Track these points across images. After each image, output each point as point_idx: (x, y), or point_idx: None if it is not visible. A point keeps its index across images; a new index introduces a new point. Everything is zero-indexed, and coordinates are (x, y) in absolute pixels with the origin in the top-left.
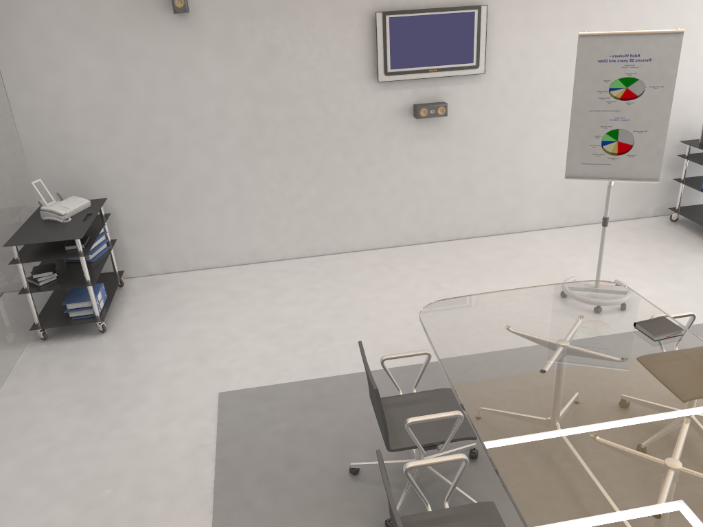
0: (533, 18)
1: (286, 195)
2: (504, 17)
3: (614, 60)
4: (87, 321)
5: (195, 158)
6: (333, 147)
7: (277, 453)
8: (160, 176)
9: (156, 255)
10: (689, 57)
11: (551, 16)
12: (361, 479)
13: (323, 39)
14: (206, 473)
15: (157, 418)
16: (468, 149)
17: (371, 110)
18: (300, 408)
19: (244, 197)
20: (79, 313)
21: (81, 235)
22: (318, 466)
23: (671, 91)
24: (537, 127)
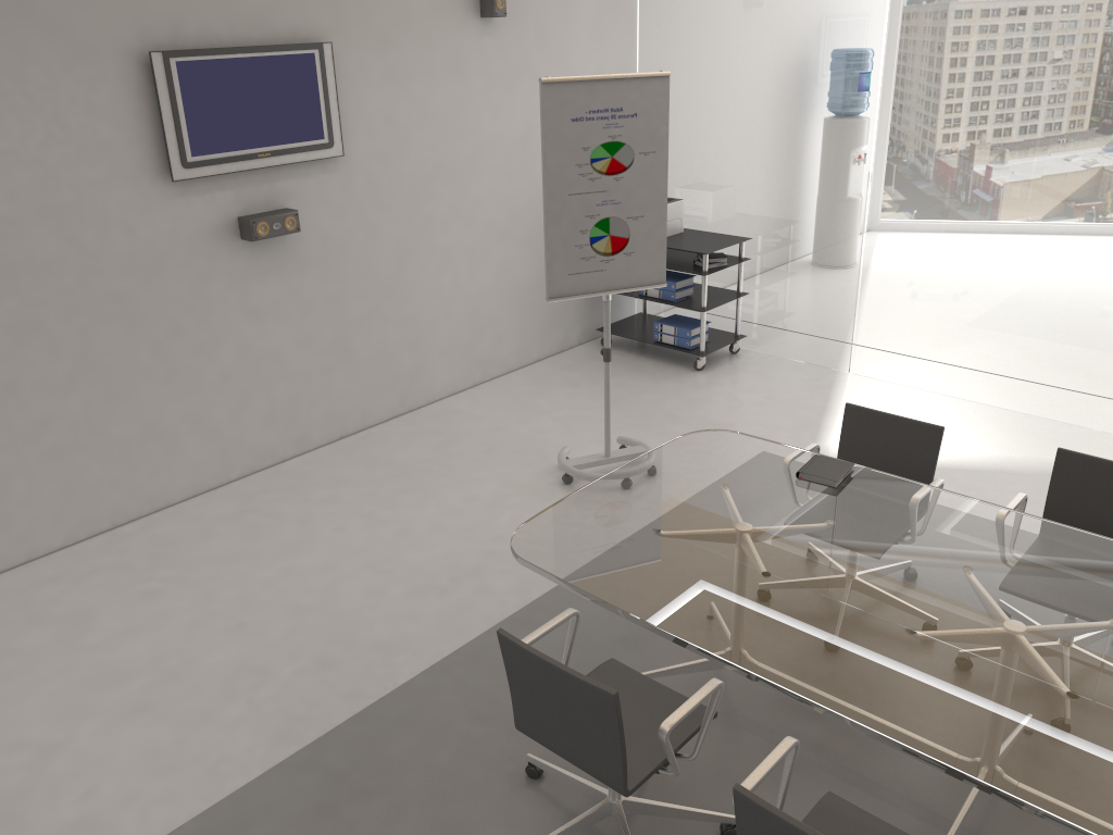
0: (395, 64)
1: (19, 426)
2: (357, 63)
3: (591, 117)
4: None
5: None
6: (103, 315)
7: None
8: None
9: None
10: None
11: (419, 62)
12: None
13: (51, 104)
14: None
15: None
16: (335, 284)
17: (166, 234)
18: (317, 816)
19: None
20: None
21: None
22: None
23: (665, 157)
24: (425, 235)
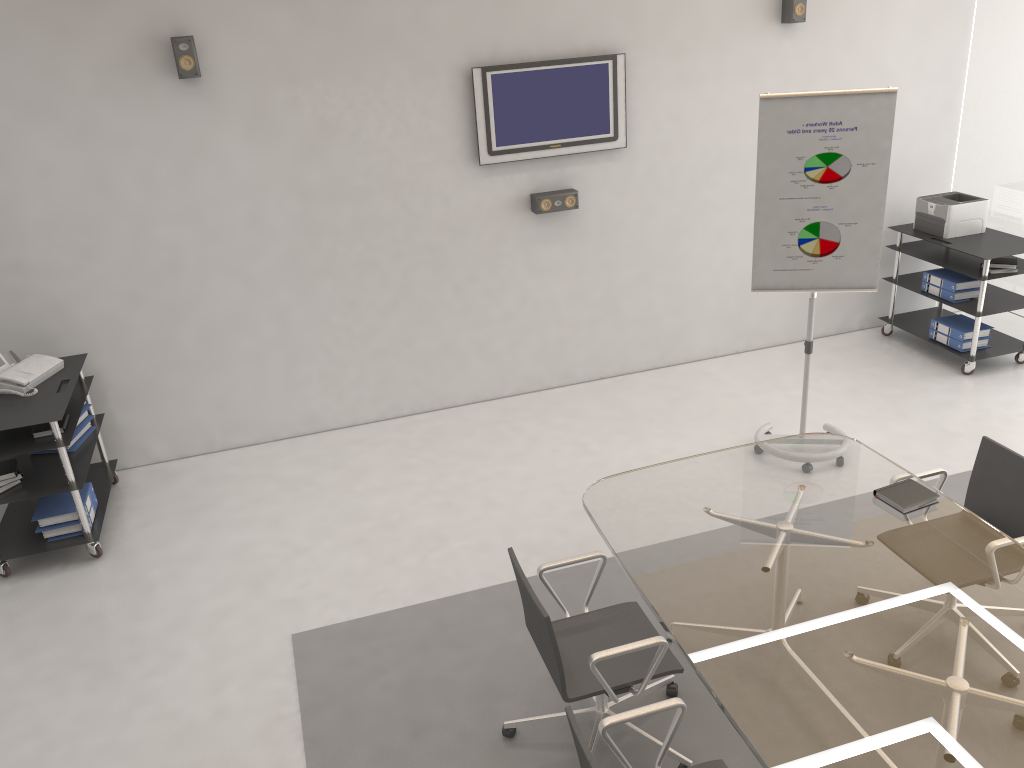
0: (686, 69)
1: (355, 332)
2: (649, 69)
3: (808, 129)
4: (73, 542)
5: (218, 286)
6: (420, 260)
7: (394, 718)
8: (166, 316)
9: (164, 432)
10: None
11: (711, 66)
12: (521, 744)
13: (399, 108)
14: (293, 758)
15: (204, 682)
16: (609, 252)
17: (472, 204)
18: (416, 647)
19: (294, 339)
20: (58, 532)
21: (59, 415)
22: (456, 730)
23: (885, 169)
24: (700, 217)
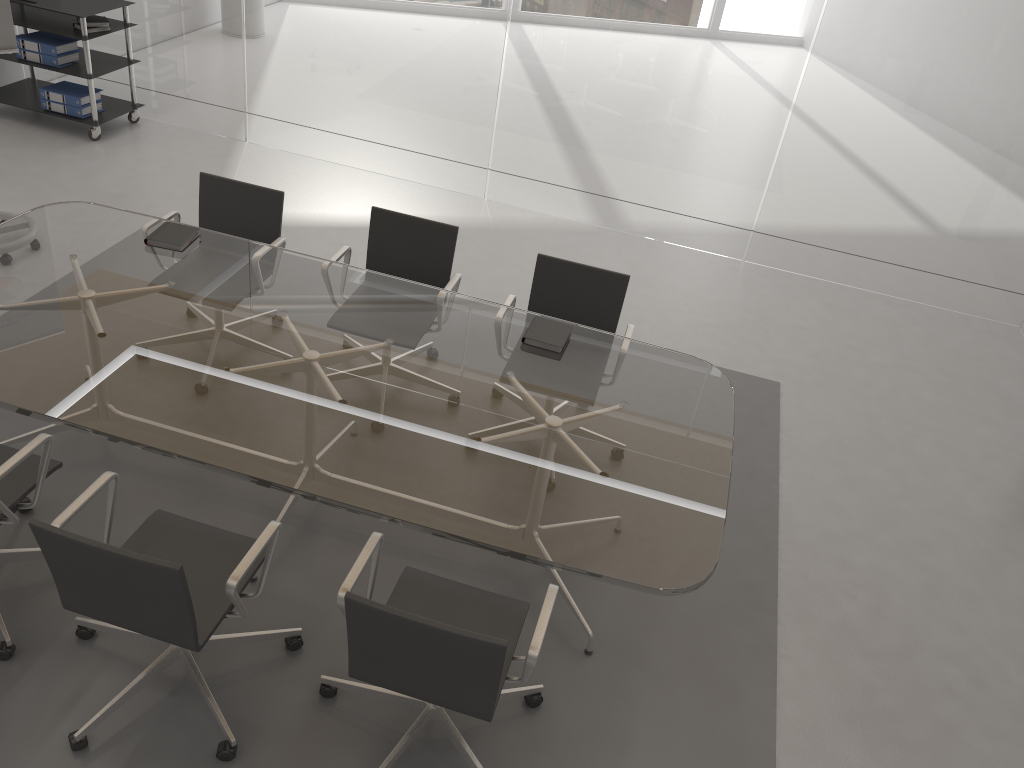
0: None
1: None
2: None
3: None
4: None
5: None
6: None
7: None
8: None
9: None
10: None
11: None
12: None
13: None
14: None
15: None
16: None
17: None
18: None
19: None
20: None
21: None
22: None
23: None
24: None
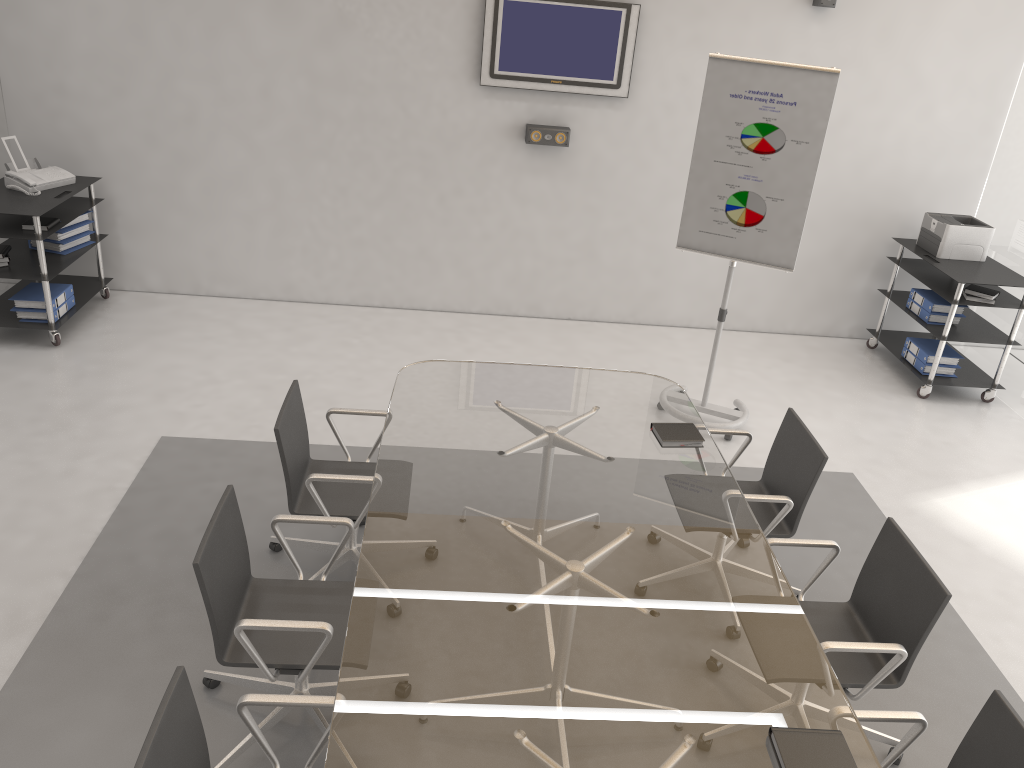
0: (704, 33)
1: (341, 217)
2: (664, 26)
3: (750, 97)
4: (37, 327)
5: (225, 145)
6: (411, 164)
7: (195, 513)
8: (177, 162)
9: (159, 267)
10: (921, 123)
11: (730, 35)
12: (280, 558)
13: (413, 15)
14: (100, 517)
15: (72, 450)
16: (596, 198)
17: (468, 121)
18: (251, 471)
19: (285, 210)
20: (29, 316)
21: (41, 213)
22: None
23: (818, 151)
24: None
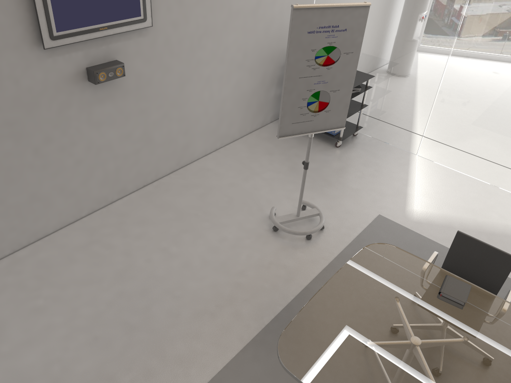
0: None
1: None
2: None
3: (320, 31)
4: None
5: None
6: (0, 135)
7: None
8: None
9: None
10: None
11: None
12: None
13: None
14: None
15: None
16: (144, 102)
17: (40, 82)
18: None
19: None
20: None
21: None
22: None
23: (358, 56)
24: (196, 70)
